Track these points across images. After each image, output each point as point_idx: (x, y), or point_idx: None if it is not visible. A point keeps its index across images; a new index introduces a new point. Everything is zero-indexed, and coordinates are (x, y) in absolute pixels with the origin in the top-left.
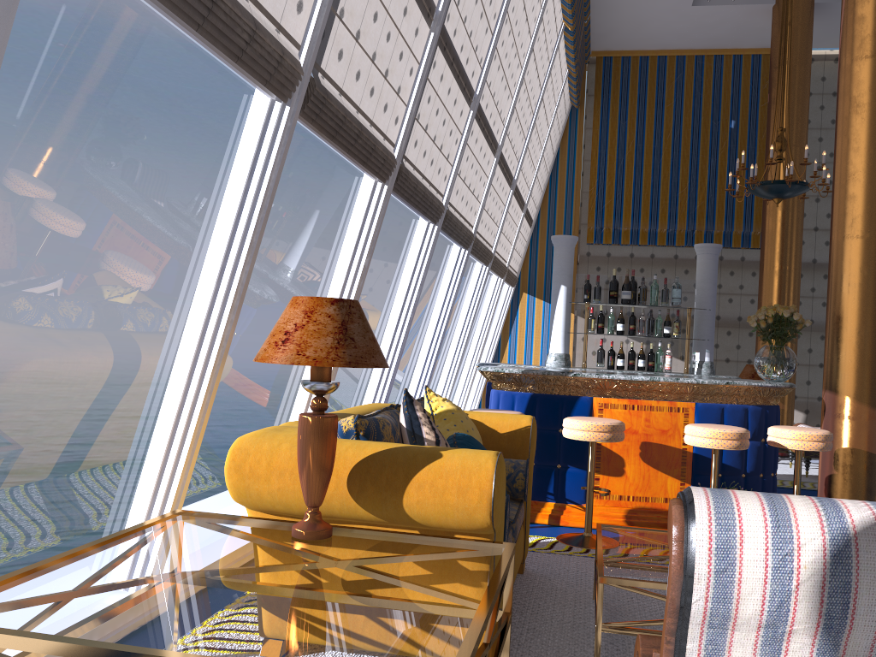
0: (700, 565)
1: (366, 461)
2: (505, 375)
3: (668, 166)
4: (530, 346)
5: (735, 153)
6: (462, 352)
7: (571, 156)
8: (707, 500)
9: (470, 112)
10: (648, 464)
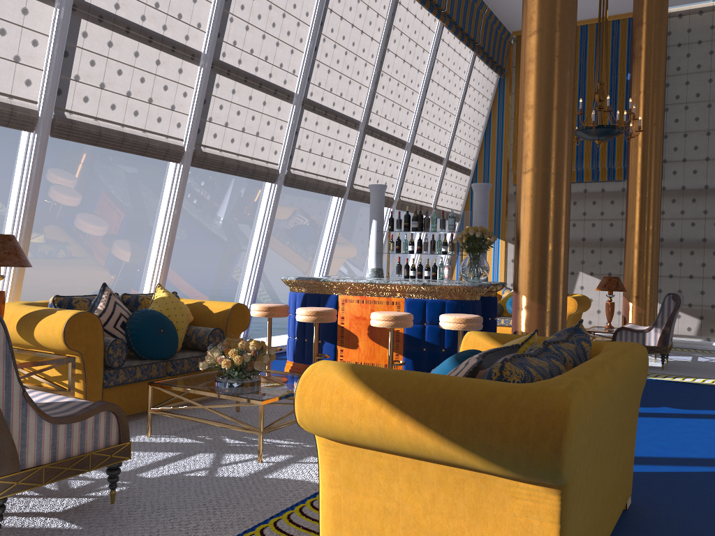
0: None
1: (26, 315)
2: (289, 282)
3: (575, 117)
4: None
5: None
6: None
7: (500, 116)
8: None
9: (294, 106)
10: (373, 341)
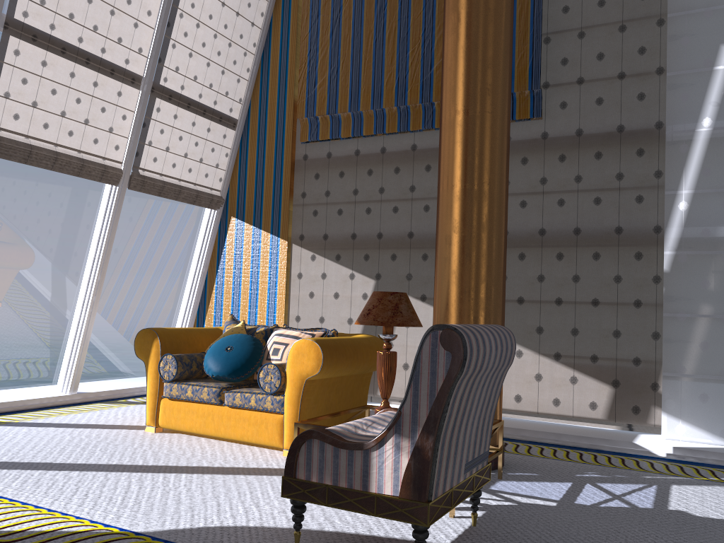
0: None
1: None
2: None
3: (395, 15)
4: (239, 287)
5: None
6: None
7: (285, 28)
8: None
9: None
10: None
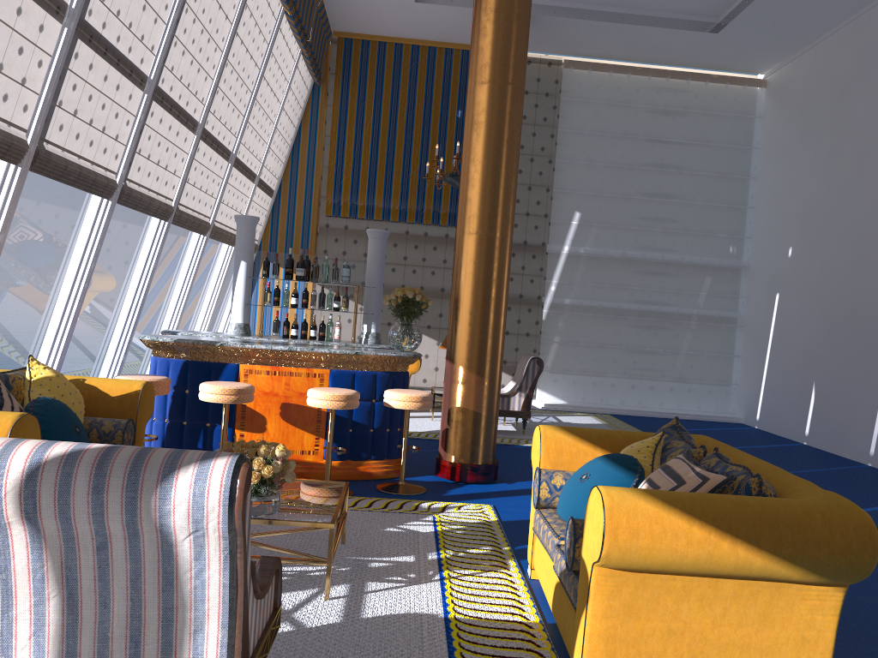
0: None
1: None
2: (160, 344)
3: (401, 148)
4: None
5: (461, 141)
6: (179, 317)
7: (312, 130)
8: None
9: (144, 95)
10: (288, 422)
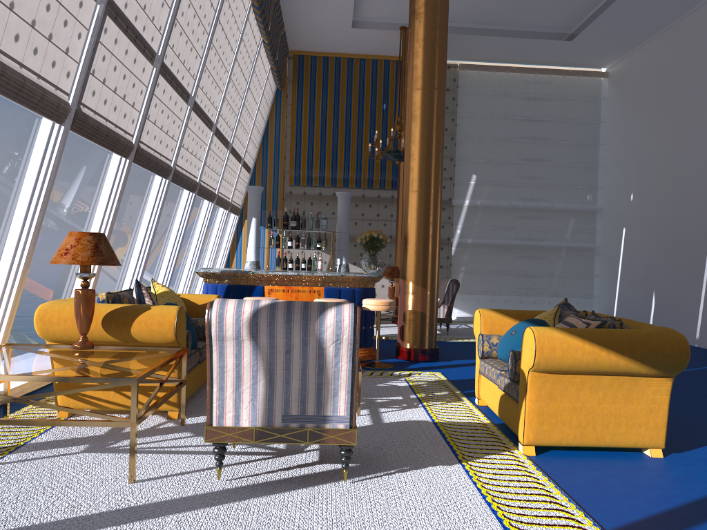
0: (213, 320)
1: (111, 312)
2: (211, 274)
3: (343, 133)
4: None
5: (386, 126)
6: (196, 262)
7: (277, 123)
8: (218, 301)
9: (188, 107)
10: None
